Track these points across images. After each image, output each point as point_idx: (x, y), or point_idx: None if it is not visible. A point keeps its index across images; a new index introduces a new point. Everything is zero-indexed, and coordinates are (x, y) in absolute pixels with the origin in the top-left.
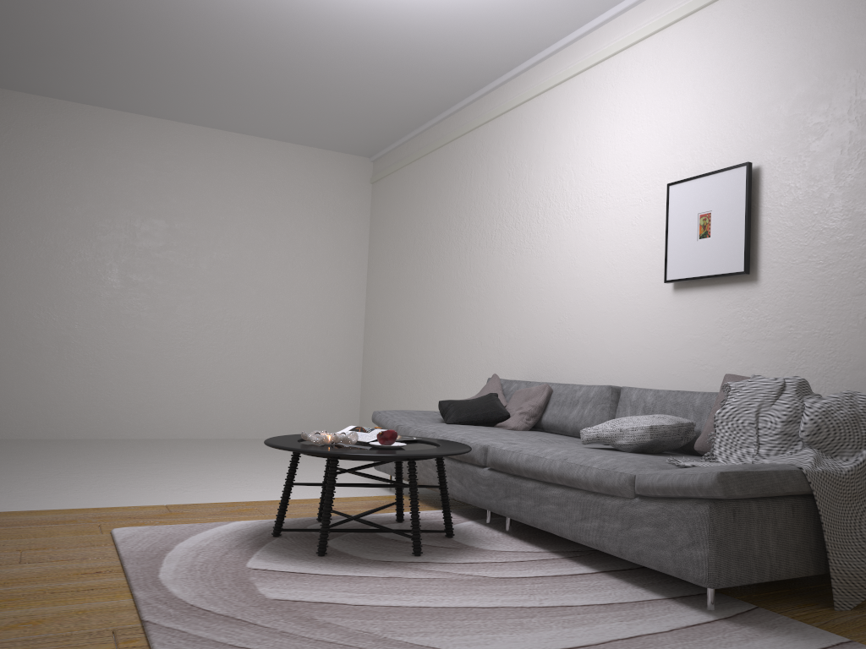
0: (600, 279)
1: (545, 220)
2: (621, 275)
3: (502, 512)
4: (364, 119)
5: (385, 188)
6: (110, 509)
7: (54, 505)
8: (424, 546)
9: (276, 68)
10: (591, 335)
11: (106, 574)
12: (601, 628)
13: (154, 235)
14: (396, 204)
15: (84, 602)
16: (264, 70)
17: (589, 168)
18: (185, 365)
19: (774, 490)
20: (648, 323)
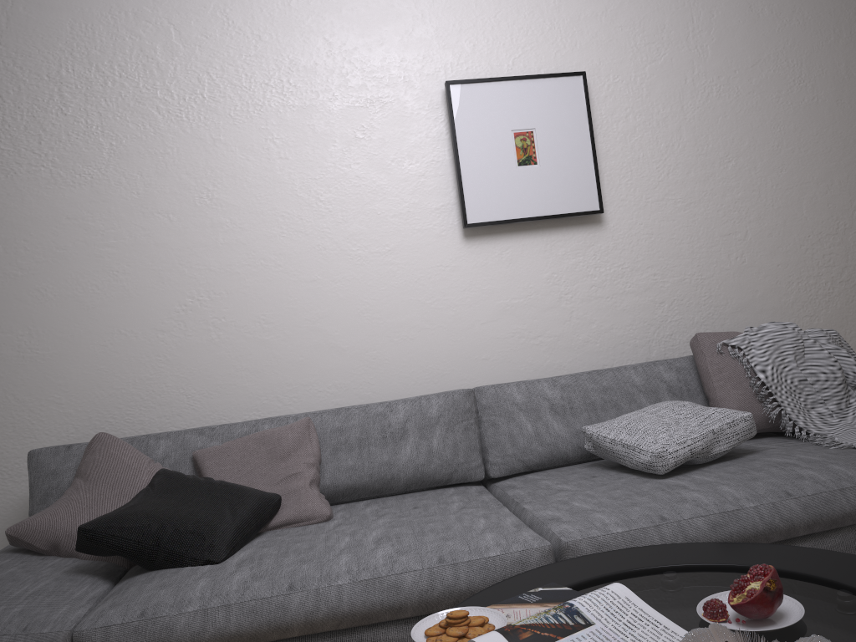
0: (292, 226)
1: (94, 111)
2: (344, 219)
3: None
4: None
5: None
6: None
7: None
8: None
9: None
10: (284, 322)
11: None
12: None
13: None
14: None
15: None
16: None
17: (224, 28)
18: None
19: None
20: (420, 290)
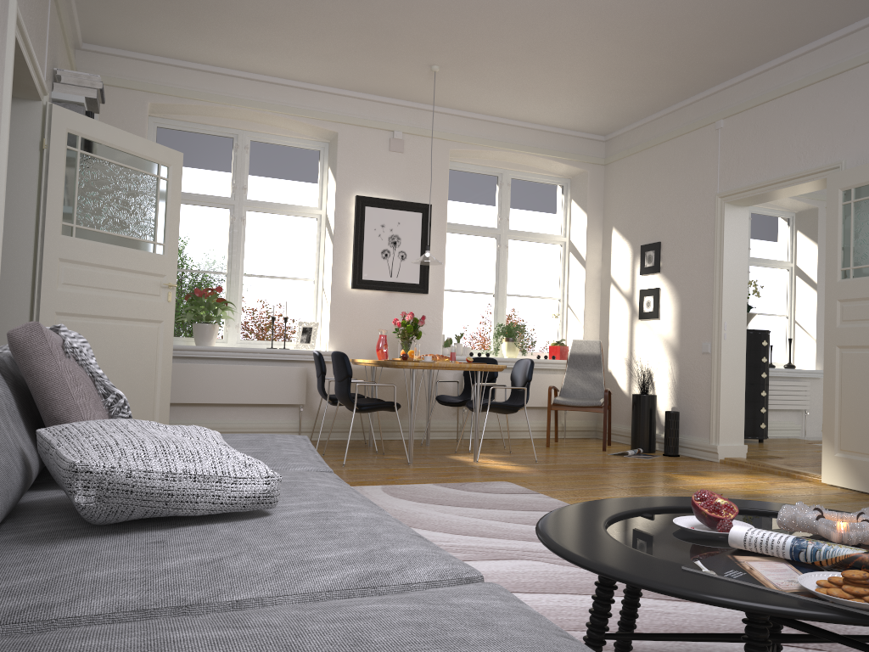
0: None
1: None
2: None
3: None
4: None
5: None
6: None
7: None
8: None
9: None
10: None
11: None
12: None
13: None
14: None
15: None
16: None
17: None
18: None
19: None
20: None
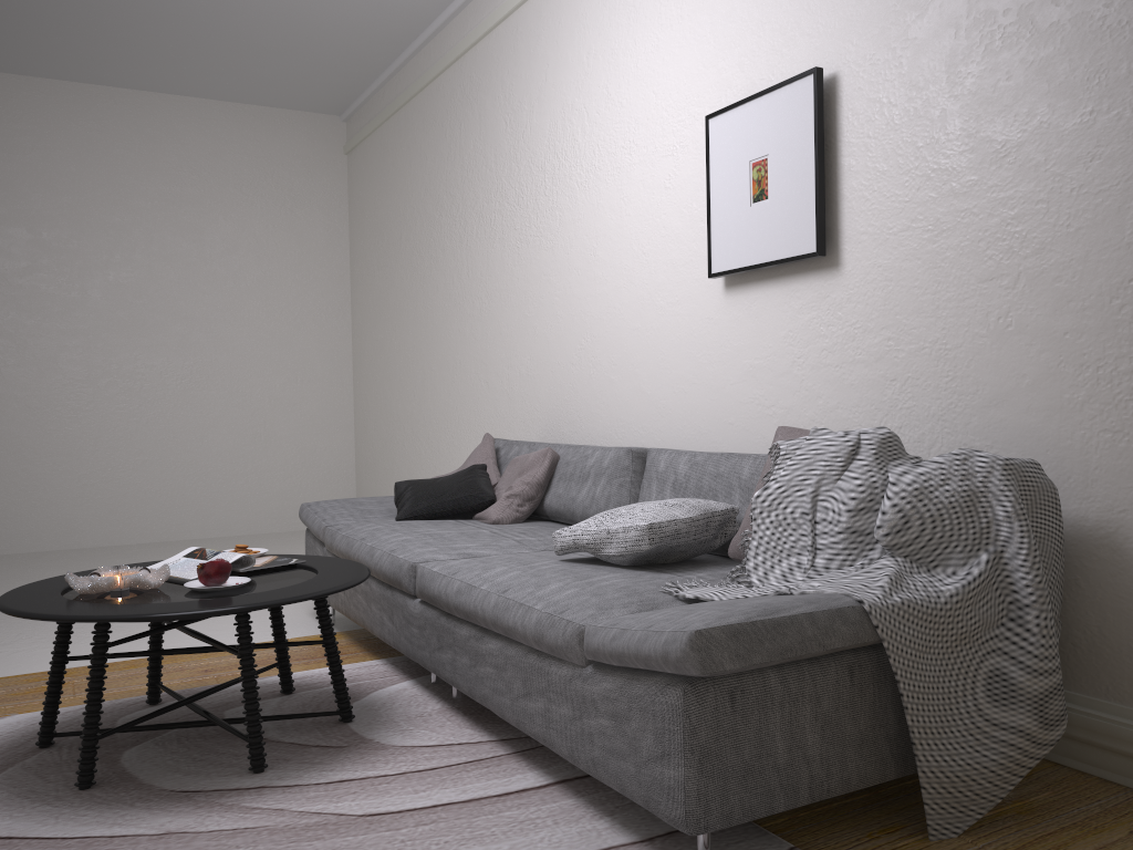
0: (629, 277)
1: (555, 190)
2: (655, 270)
3: (437, 672)
4: (307, 54)
5: (362, 159)
6: None
7: None
8: (287, 747)
9: None
10: (621, 365)
11: None
12: None
13: (10, 251)
14: (376, 182)
15: None
16: None
17: (606, 102)
18: (81, 441)
19: (806, 650)
20: (693, 343)
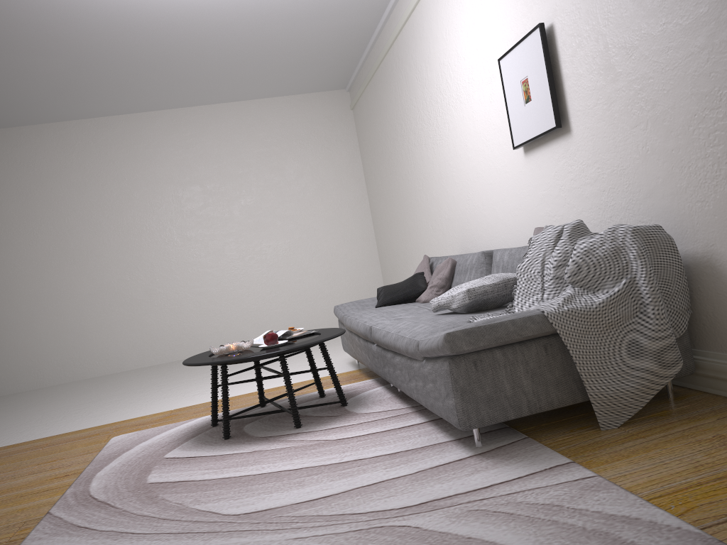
0: (482, 155)
1: (443, 112)
2: (493, 149)
3: (385, 378)
4: (316, 62)
5: (359, 111)
6: (131, 420)
7: (102, 422)
8: (314, 417)
9: (221, 48)
10: (487, 205)
11: (69, 476)
12: (361, 477)
13: (194, 198)
14: (367, 123)
15: (31, 502)
16: (214, 52)
17: (457, 59)
18: (241, 290)
19: (510, 338)
20: (516, 187)
